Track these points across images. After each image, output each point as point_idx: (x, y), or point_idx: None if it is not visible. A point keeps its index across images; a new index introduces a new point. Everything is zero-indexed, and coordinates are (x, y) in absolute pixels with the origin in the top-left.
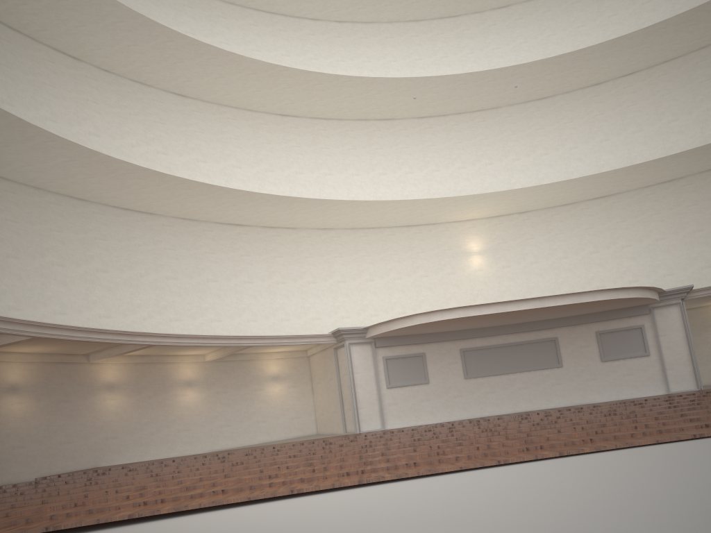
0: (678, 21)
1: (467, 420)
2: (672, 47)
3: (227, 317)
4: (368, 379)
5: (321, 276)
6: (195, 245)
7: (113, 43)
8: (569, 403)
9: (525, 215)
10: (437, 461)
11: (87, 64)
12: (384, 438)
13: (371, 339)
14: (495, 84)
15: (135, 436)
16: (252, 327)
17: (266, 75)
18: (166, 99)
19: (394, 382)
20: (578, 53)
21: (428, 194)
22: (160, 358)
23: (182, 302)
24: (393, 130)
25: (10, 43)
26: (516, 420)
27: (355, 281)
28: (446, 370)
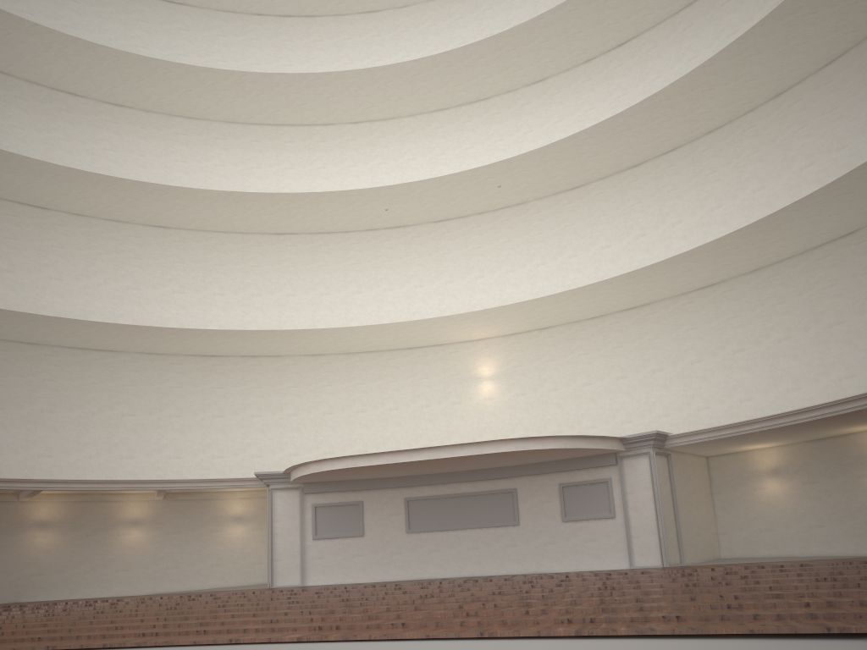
0: (681, 90)
1: (371, 584)
2: (703, 116)
3: (188, 453)
4: (291, 529)
5: (305, 407)
6: (160, 379)
7: (65, 192)
8: (522, 570)
9: (546, 332)
10: (59, 637)
11: (56, 212)
12: (220, 600)
13: (301, 484)
14: (497, 180)
15: (65, 573)
16: (217, 463)
17: (230, 201)
18: (144, 233)
19: (322, 533)
20: (574, 139)
21: (438, 310)
22: (103, 496)
23: (138, 439)
24: (404, 239)
25: None
26: (389, 589)
27: (344, 412)
28: (386, 521)
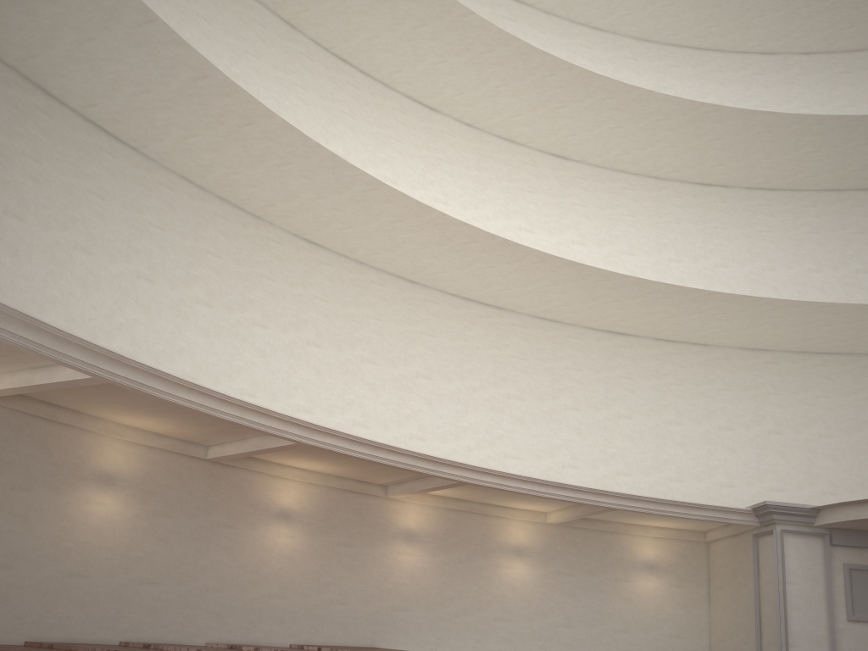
0: None
1: None
2: None
3: (587, 463)
4: (812, 598)
5: (742, 421)
6: (554, 356)
7: (478, 84)
8: None
9: None
10: None
11: (445, 117)
12: None
13: (824, 530)
14: None
15: (432, 613)
16: (622, 483)
17: (684, 121)
18: (540, 162)
19: (862, 613)
20: None
21: None
22: (483, 507)
23: (525, 434)
24: None
25: (358, 89)
26: None
27: (798, 434)
28: None
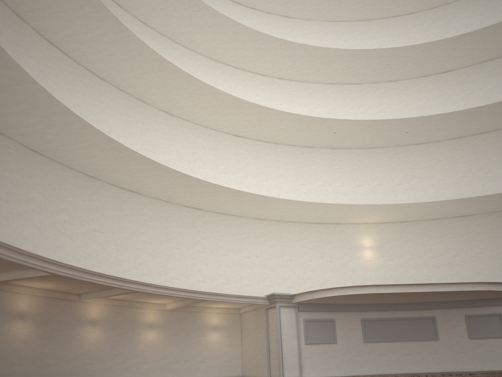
0: None
1: (370, 376)
2: None
3: (184, 277)
4: (291, 336)
5: (254, 253)
6: (167, 220)
7: (131, 70)
8: (443, 369)
9: (405, 224)
10: None
11: (108, 83)
12: None
13: (295, 304)
14: (389, 130)
15: (106, 364)
16: (201, 286)
17: (232, 106)
18: (158, 115)
19: (310, 340)
20: (451, 114)
21: (334, 202)
22: (132, 303)
23: (153, 262)
24: (312, 155)
25: (59, 61)
26: None
27: (278, 259)
28: (350, 334)
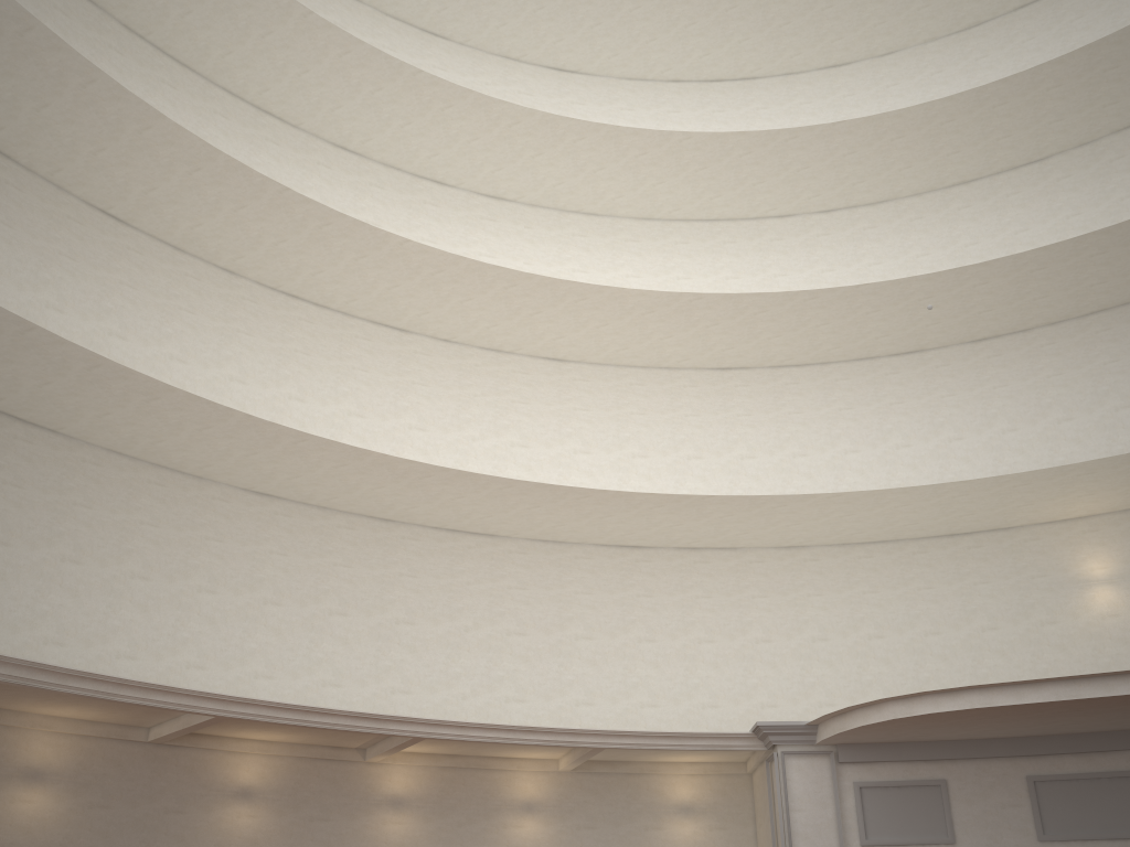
0: None
1: None
2: None
3: (605, 698)
4: (821, 825)
5: (781, 630)
6: (560, 581)
7: (441, 301)
8: None
9: None
10: None
11: (418, 336)
12: None
13: (831, 747)
14: (1108, 258)
15: None
16: (648, 716)
17: (670, 312)
18: (533, 368)
19: (876, 835)
20: None
21: (993, 474)
22: (482, 761)
23: (530, 672)
24: (923, 369)
25: (312, 323)
26: None
27: (846, 638)
28: (996, 819)
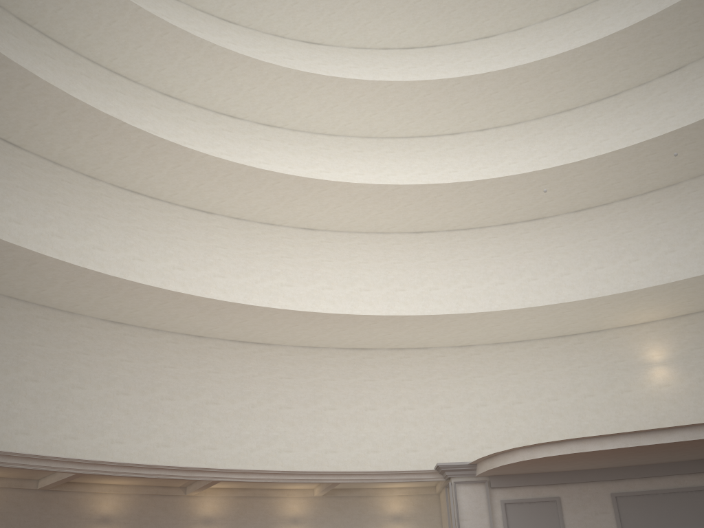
0: None
1: None
2: None
3: (344, 447)
4: None
5: (457, 399)
6: (313, 372)
7: (232, 194)
8: None
9: None
10: None
11: (219, 216)
12: None
13: (486, 477)
14: (658, 157)
15: None
16: (372, 458)
17: (381, 197)
18: (295, 235)
19: None
20: None
21: (589, 296)
22: (264, 492)
23: (295, 432)
24: (544, 230)
25: (148, 209)
26: None
27: (498, 404)
28: (592, 521)
